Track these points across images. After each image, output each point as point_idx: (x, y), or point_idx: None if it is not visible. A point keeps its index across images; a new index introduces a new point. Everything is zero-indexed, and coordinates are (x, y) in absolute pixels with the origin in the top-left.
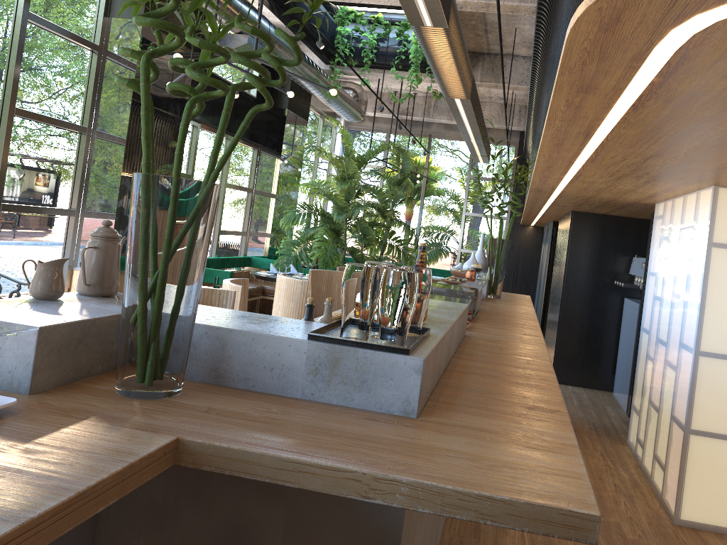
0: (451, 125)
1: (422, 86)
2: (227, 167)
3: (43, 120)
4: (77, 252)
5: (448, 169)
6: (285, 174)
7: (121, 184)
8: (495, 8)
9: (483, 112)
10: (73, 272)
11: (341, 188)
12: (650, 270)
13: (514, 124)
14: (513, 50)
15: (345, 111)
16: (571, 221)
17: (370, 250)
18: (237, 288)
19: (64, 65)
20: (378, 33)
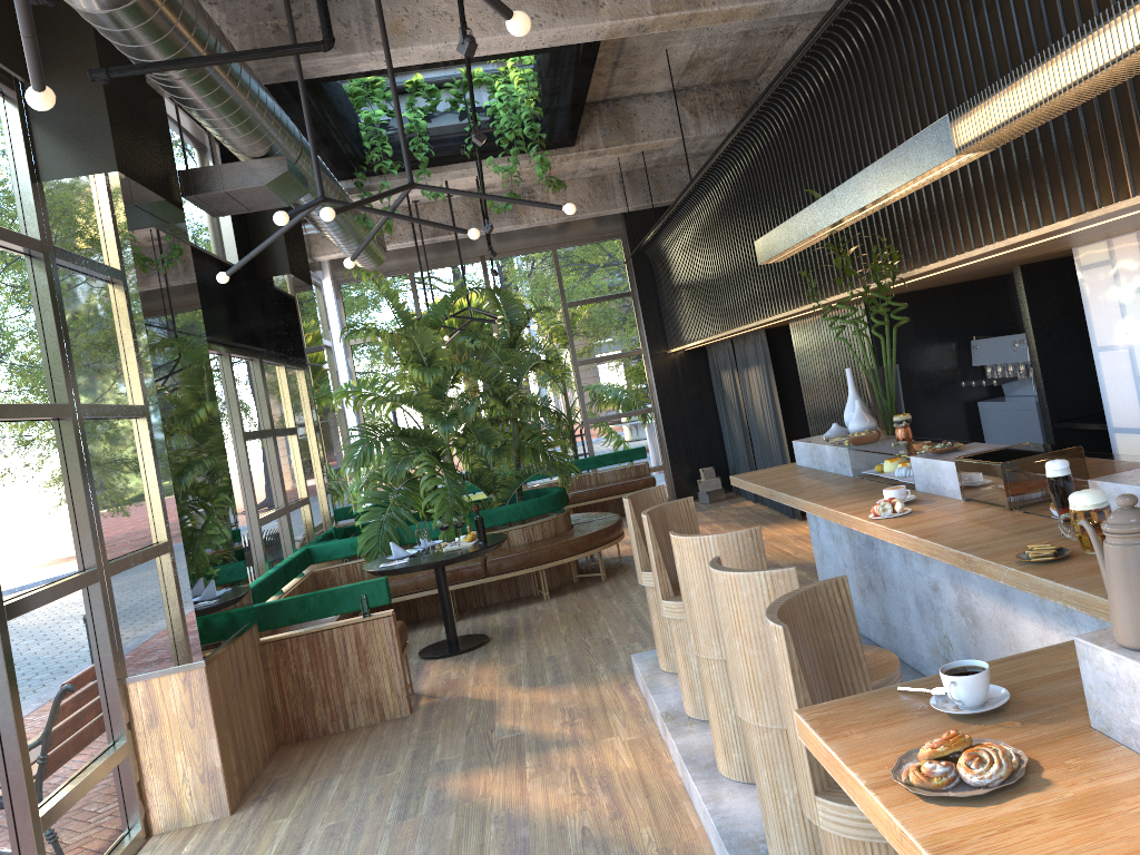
0: (512, 233)
1: (465, 182)
2: (237, 403)
3: (12, 413)
4: (122, 649)
5: (528, 302)
6: (316, 386)
7: (174, 489)
8: (702, 19)
9: (566, 198)
10: (127, 688)
11: (433, 379)
12: (1103, 344)
13: (618, 204)
14: (673, 84)
15: (372, 252)
16: (868, 316)
17: (469, 467)
18: (786, 573)
19: (2, 296)
20: (422, 108)
